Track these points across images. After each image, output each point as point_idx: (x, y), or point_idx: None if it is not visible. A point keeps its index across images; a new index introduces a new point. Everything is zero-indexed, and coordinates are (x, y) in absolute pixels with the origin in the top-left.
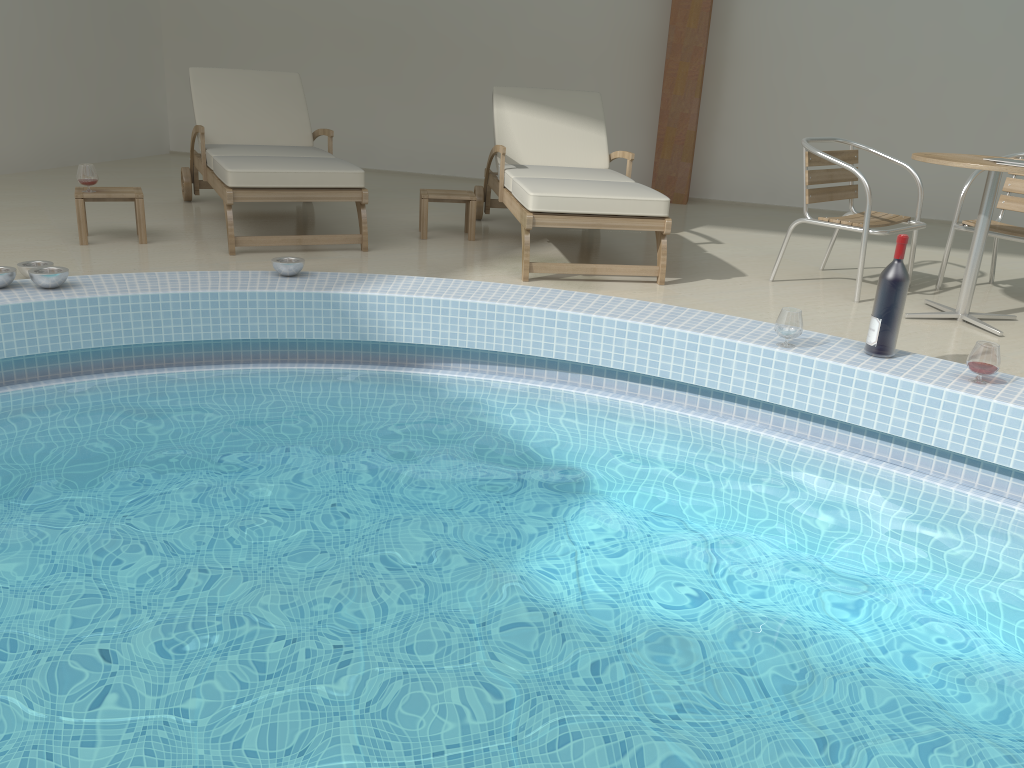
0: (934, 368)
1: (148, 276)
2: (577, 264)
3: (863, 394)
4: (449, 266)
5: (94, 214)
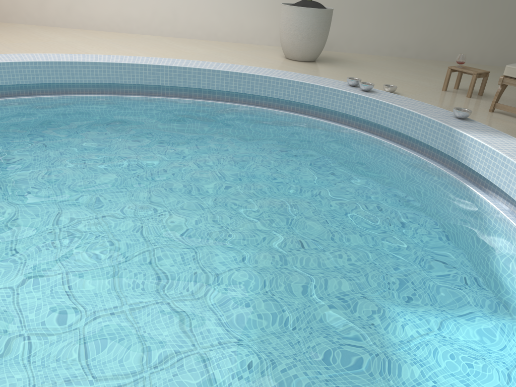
0: None
1: (406, 99)
2: None
3: None
4: None
5: (488, 85)
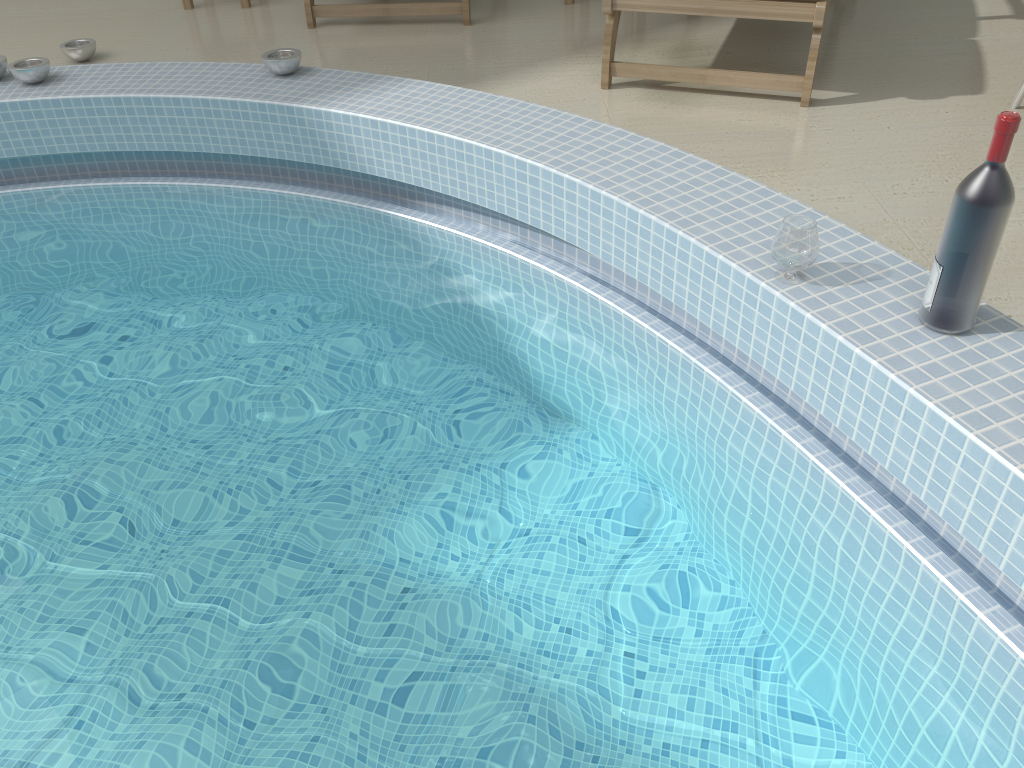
0: (1017, 376)
1: (144, 68)
2: (678, 68)
3: (860, 395)
4: (537, 55)
5: None
